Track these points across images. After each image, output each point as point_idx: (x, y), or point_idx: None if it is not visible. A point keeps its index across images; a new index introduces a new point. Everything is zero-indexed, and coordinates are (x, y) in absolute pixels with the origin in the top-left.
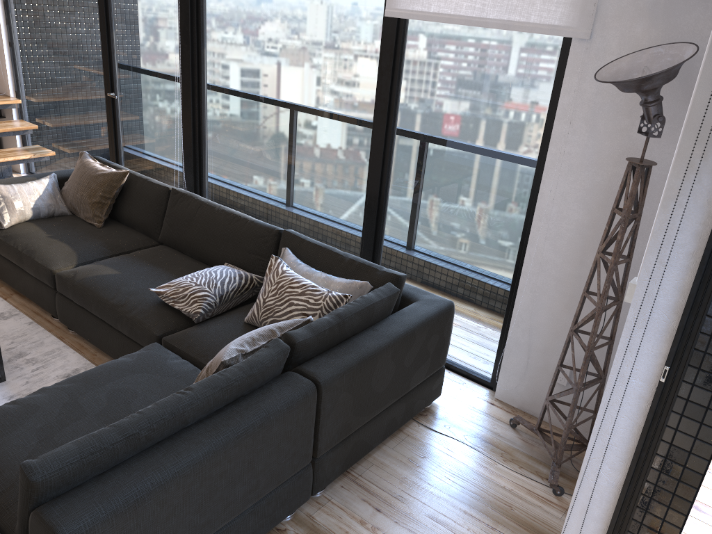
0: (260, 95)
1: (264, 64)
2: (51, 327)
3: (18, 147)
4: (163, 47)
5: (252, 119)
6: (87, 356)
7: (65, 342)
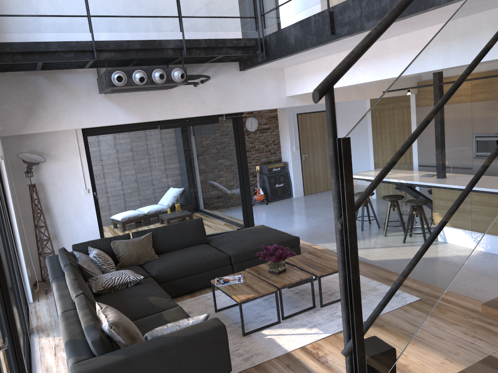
0: None
1: None
2: None
3: None
4: None
5: None
6: None
7: None
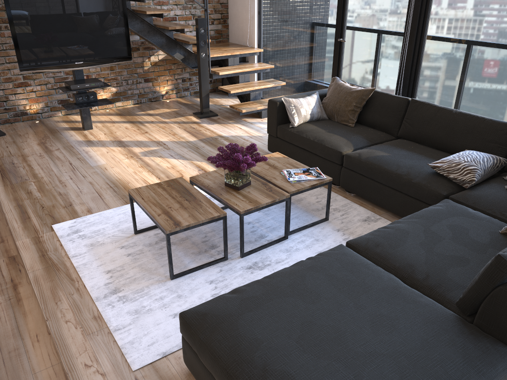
0: (482, 29)
1: (491, 5)
2: (334, 190)
3: (262, 80)
4: (392, 2)
5: (471, 48)
6: (368, 209)
7: (349, 200)
